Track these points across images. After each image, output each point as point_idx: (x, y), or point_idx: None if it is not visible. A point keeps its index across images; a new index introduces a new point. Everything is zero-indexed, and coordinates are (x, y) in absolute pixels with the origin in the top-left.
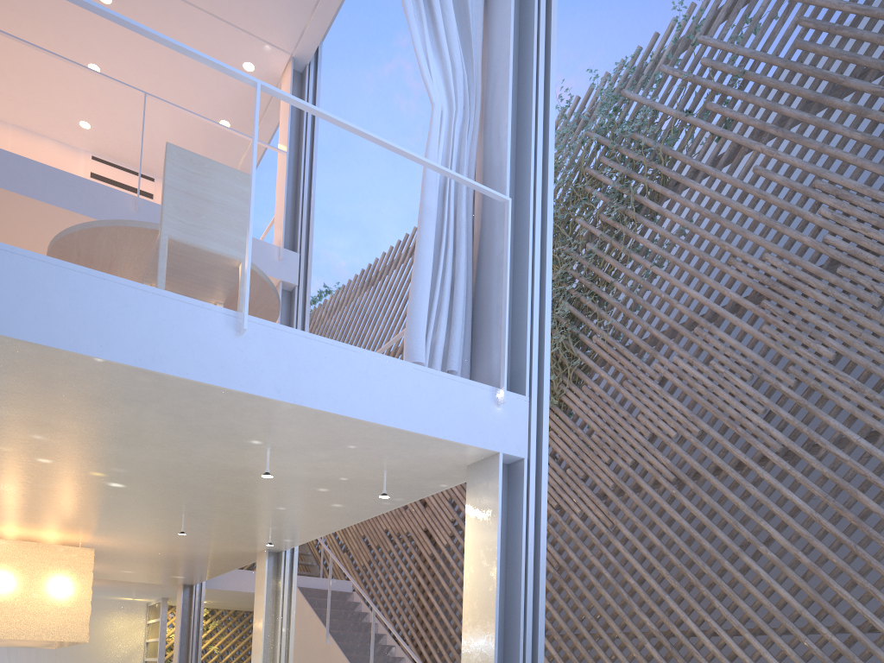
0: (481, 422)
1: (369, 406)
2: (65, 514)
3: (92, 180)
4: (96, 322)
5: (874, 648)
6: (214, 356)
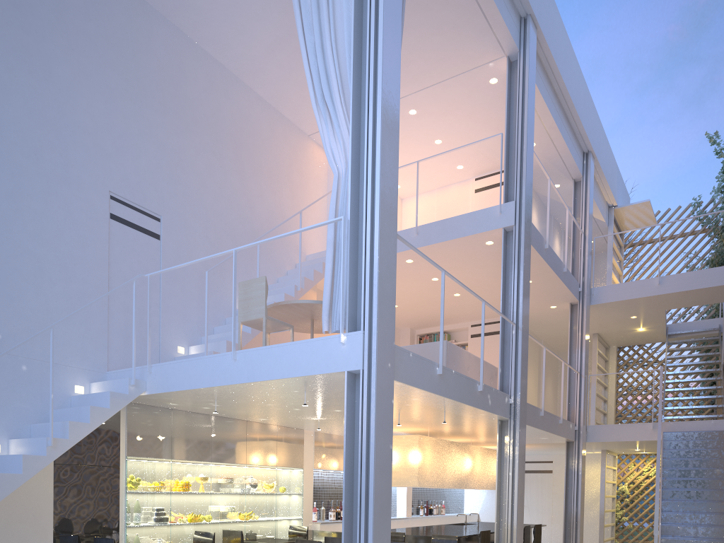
0: (334, 357)
1: (281, 371)
2: None
3: (475, 194)
4: (199, 375)
5: None
6: (228, 372)
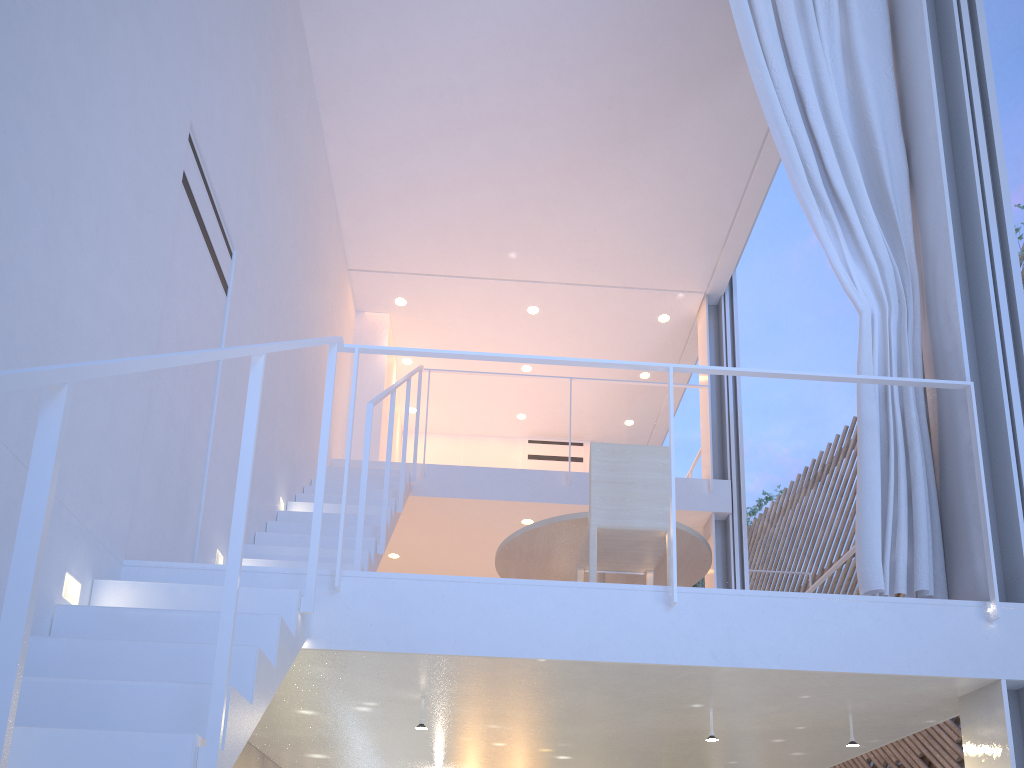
0: (968, 646)
1: (818, 653)
2: None
3: (529, 461)
4: (537, 626)
5: None
6: (646, 634)
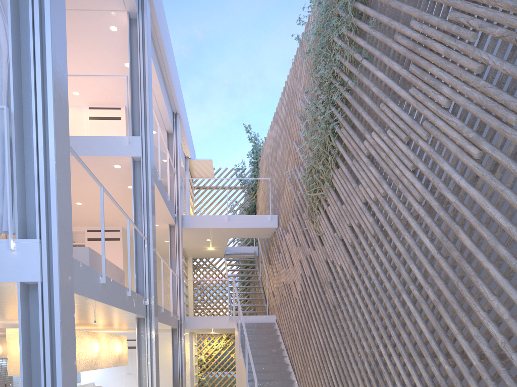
0: (1, 265)
1: None
2: (15, 317)
3: (90, 121)
4: None
5: (467, 378)
6: None
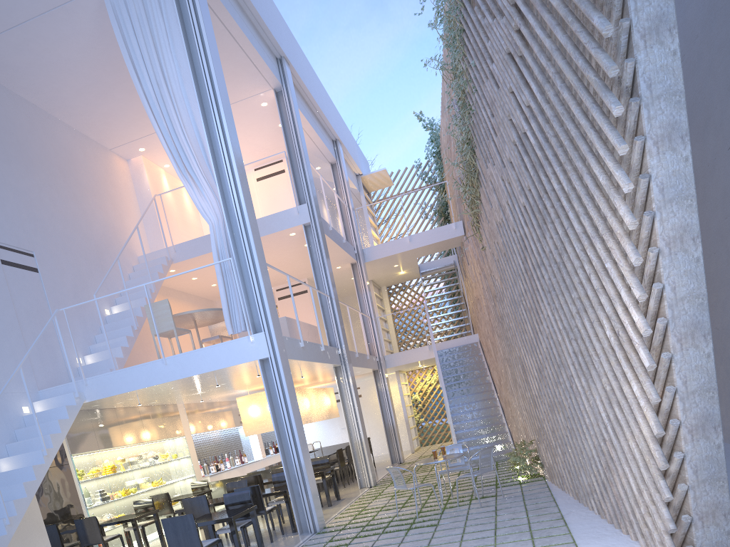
0: (247, 352)
1: (207, 366)
2: (243, 386)
3: (258, 183)
4: (136, 380)
5: (545, 361)
6: (162, 374)
